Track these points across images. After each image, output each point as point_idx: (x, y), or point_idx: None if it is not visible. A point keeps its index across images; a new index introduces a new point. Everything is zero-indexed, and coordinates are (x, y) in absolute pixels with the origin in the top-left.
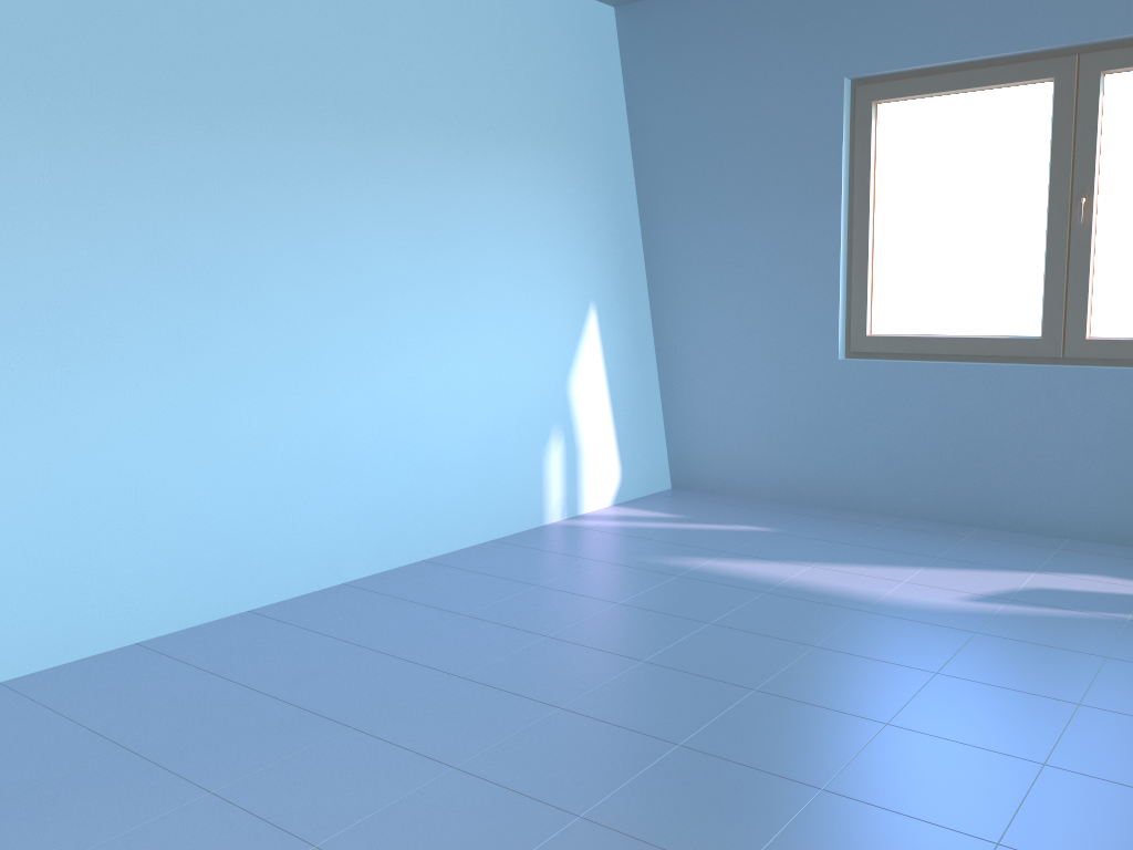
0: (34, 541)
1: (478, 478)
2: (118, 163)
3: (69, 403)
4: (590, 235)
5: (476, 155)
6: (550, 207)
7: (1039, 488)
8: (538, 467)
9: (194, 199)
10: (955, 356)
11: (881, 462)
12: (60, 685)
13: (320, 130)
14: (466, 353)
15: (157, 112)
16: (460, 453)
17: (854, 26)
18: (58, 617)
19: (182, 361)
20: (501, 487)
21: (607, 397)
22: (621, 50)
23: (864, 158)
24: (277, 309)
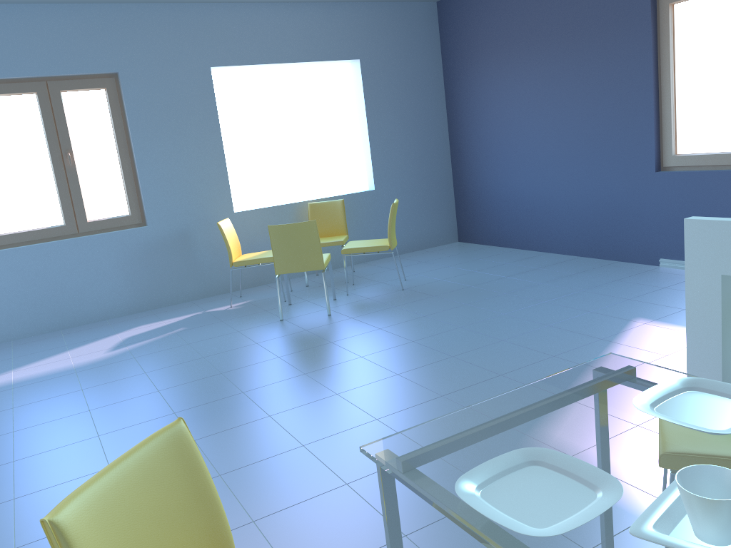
0: None
1: None
2: None
3: None
4: None
5: None
6: None
7: (87, 300)
8: None
9: None
10: (20, 243)
11: None
12: None
13: None
14: None
15: None
16: None
17: None
18: None
19: None
20: None
21: None
22: None
23: None
24: None
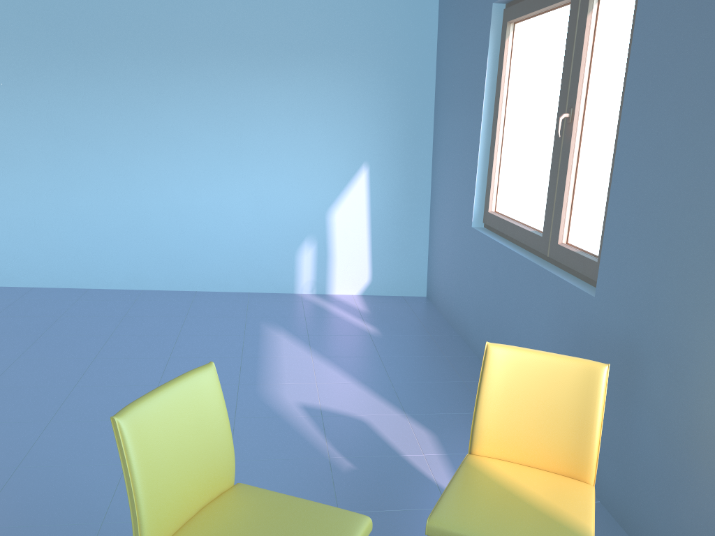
0: None
1: (241, 256)
2: (34, 80)
3: (6, 182)
4: (373, 118)
5: (271, 68)
6: (335, 99)
7: None
8: (291, 258)
9: (70, 96)
10: (516, 240)
11: (475, 311)
12: None
13: (152, 59)
14: (239, 184)
15: (56, 56)
16: (228, 239)
17: None
18: (1, 267)
19: (57, 170)
20: (259, 264)
21: (368, 226)
22: None
23: (500, 69)
24: (109, 150)
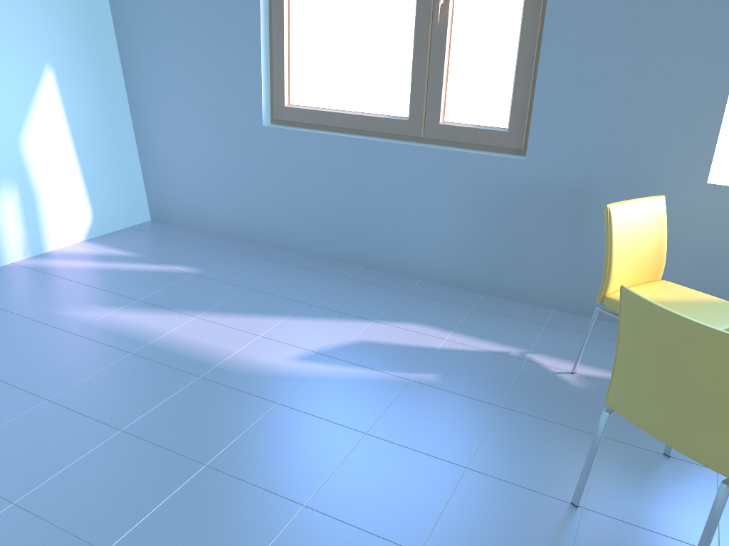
0: None
1: None
2: None
3: None
4: None
5: None
6: None
7: (402, 241)
8: None
9: None
10: (349, 129)
11: (295, 211)
12: None
13: None
14: None
15: None
16: None
17: None
18: None
19: None
20: None
21: (72, 150)
22: None
23: None
24: None
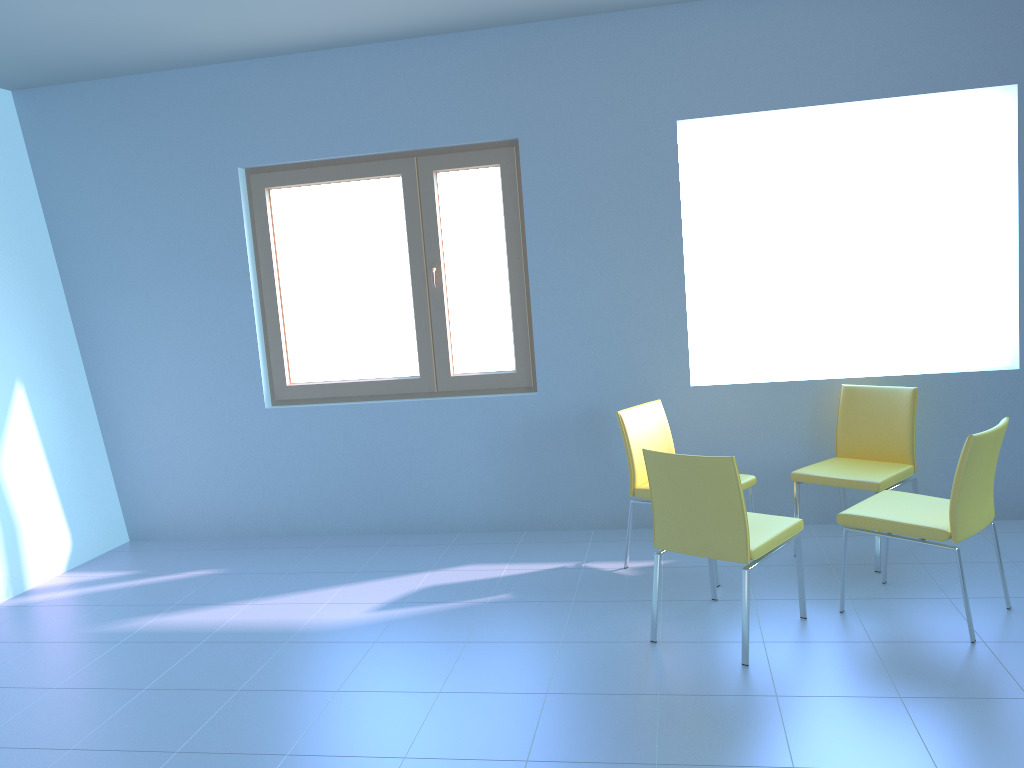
0: None
1: None
2: None
3: None
4: (8, 314)
5: None
6: None
7: (434, 496)
8: None
9: None
10: (359, 397)
11: (312, 491)
12: None
13: None
14: None
15: None
16: None
17: (241, 124)
18: None
19: None
20: None
21: (47, 469)
22: (24, 132)
23: (265, 236)
24: None
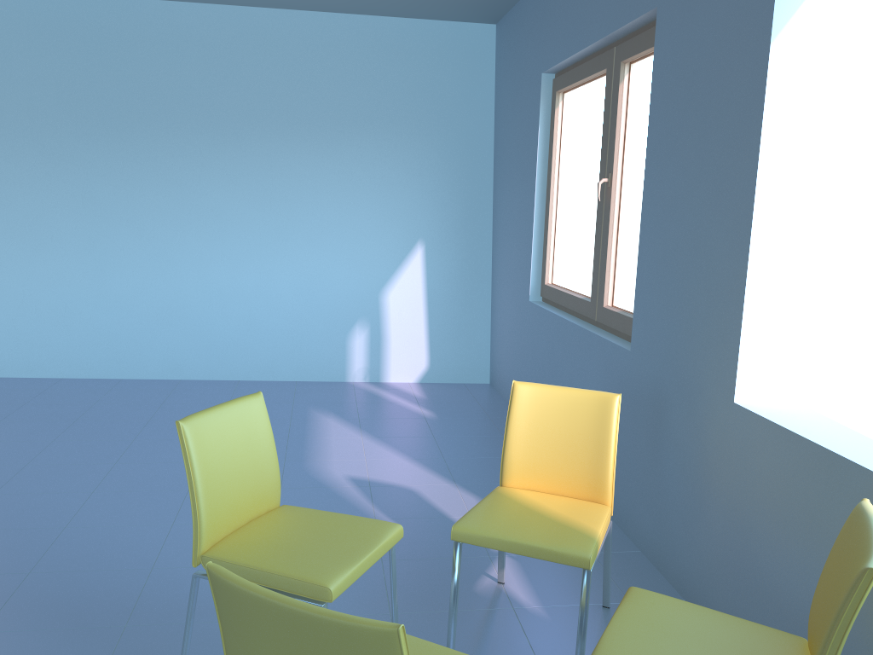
0: (19, 321)
1: (287, 341)
2: (69, 157)
3: (36, 264)
4: (428, 193)
5: (319, 142)
6: (387, 174)
7: None
8: (342, 343)
9: (107, 173)
10: (569, 309)
11: None
12: (6, 383)
13: (194, 134)
14: (285, 264)
15: (94, 132)
16: (273, 323)
17: (546, 30)
18: (27, 356)
19: (91, 251)
20: (307, 350)
21: (424, 307)
22: (495, 56)
23: (551, 139)
24: (148, 229)
